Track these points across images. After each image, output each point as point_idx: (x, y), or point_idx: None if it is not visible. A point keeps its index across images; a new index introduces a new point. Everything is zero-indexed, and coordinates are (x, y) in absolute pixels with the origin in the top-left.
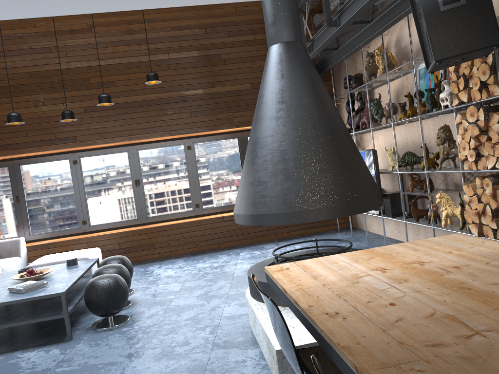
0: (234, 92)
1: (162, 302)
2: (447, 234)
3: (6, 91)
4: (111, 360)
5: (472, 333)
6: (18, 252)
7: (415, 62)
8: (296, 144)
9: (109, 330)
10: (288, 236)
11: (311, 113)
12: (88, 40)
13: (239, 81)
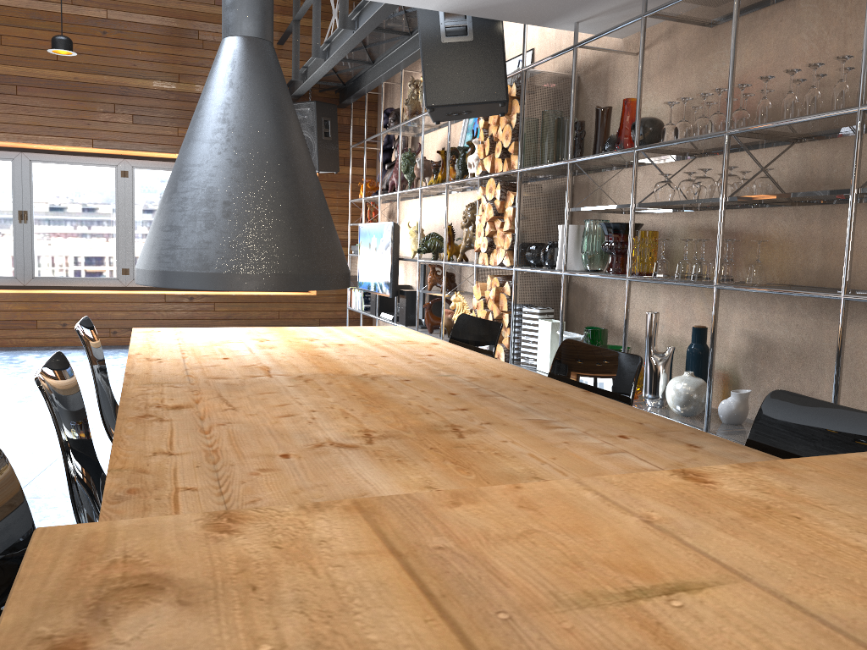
0: None
1: (18, 398)
2: None
3: None
4: None
5: (263, 375)
6: None
7: None
8: (230, 183)
9: None
10: None
11: (261, 144)
12: None
13: None
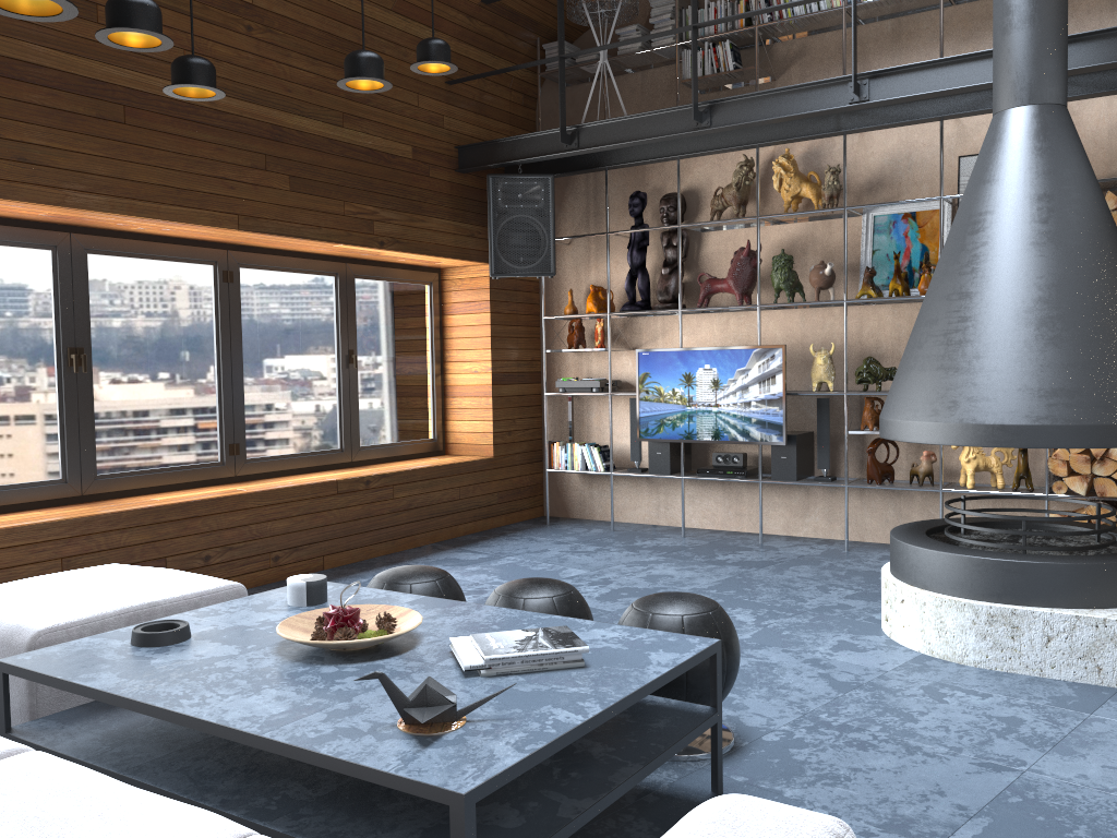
0: (381, 155)
1: None
2: (898, 508)
3: None
4: (994, 785)
5: None
6: None
7: (862, 202)
8: None
9: (744, 750)
10: (451, 536)
11: None
12: None
13: (394, 131)
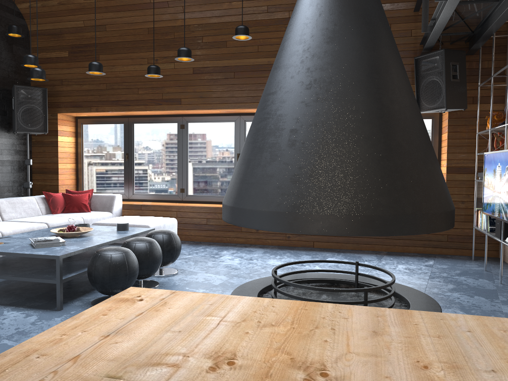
0: None
1: None
2: None
3: (126, 47)
4: None
5: None
6: (111, 208)
7: None
8: (299, 108)
9: None
10: (402, 251)
11: (337, 61)
12: None
13: None
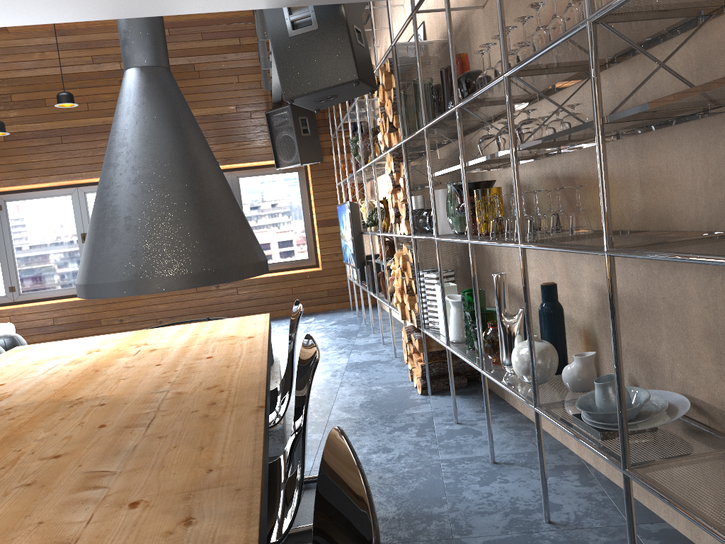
0: (212, 117)
1: None
2: None
3: None
4: None
5: None
6: None
7: None
8: (130, 199)
9: None
10: (286, 314)
11: (155, 160)
12: (6, 42)
13: (220, 101)
